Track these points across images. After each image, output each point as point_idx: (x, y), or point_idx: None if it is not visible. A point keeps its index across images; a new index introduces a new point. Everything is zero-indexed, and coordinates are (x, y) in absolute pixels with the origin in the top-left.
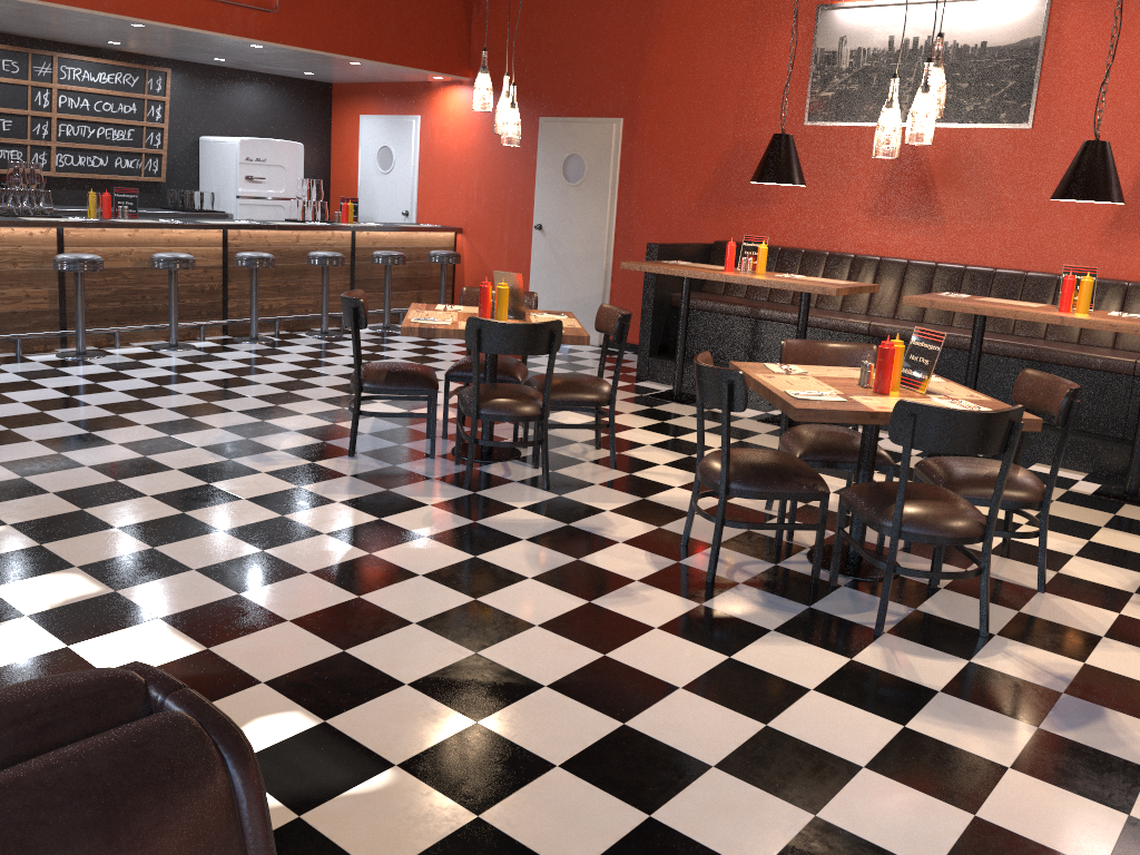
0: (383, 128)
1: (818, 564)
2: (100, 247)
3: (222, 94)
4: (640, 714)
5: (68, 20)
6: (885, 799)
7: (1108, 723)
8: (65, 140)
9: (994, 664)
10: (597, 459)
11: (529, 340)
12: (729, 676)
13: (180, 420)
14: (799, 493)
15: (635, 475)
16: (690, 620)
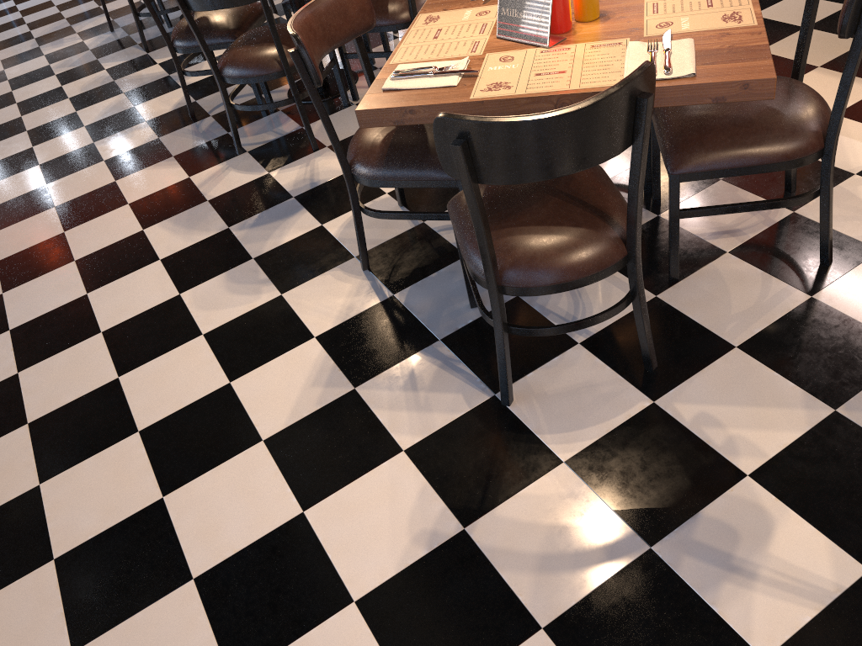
0: None
1: (258, 97)
2: None
3: None
4: (8, 227)
5: None
6: (53, 283)
7: (284, 222)
8: None
9: (283, 174)
10: (276, 5)
11: None
12: (94, 196)
13: (52, 15)
14: (217, 44)
15: (281, 18)
16: (133, 153)
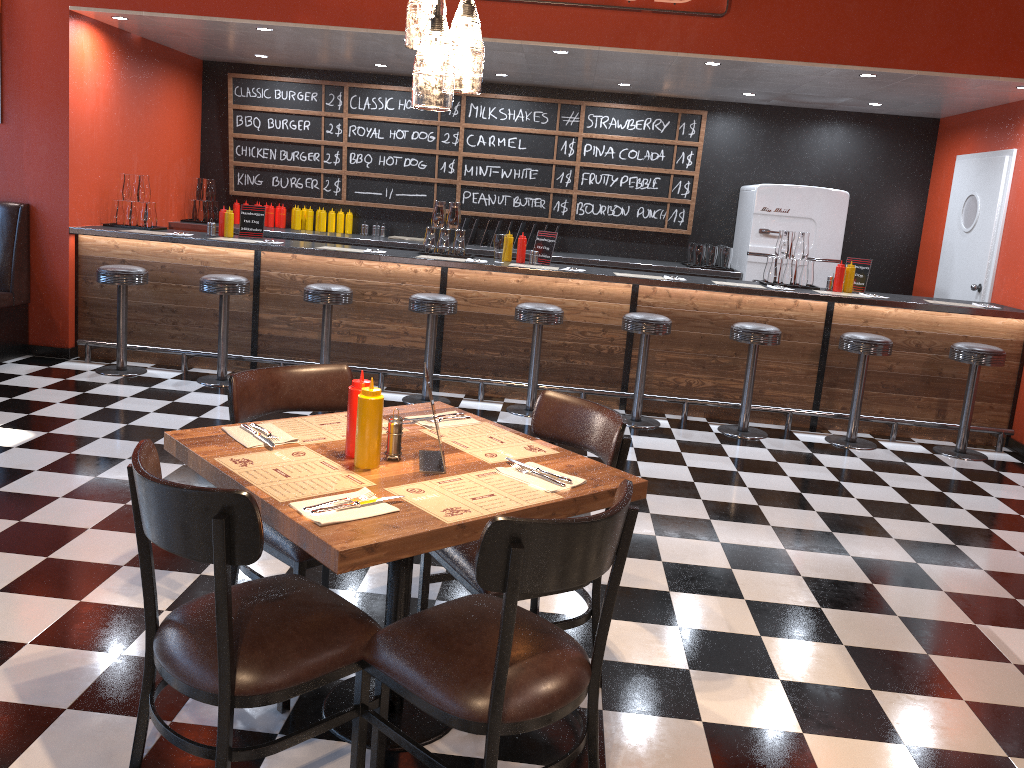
0: (973, 170)
1: None
2: (484, 291)
3: (776, 137)
4: None
5: (516, 57)
6: None
7: None
8: (586, 189)
9: None
10: None
11: (164, 518)
12: None
13: None
14: None
15: None
16: None
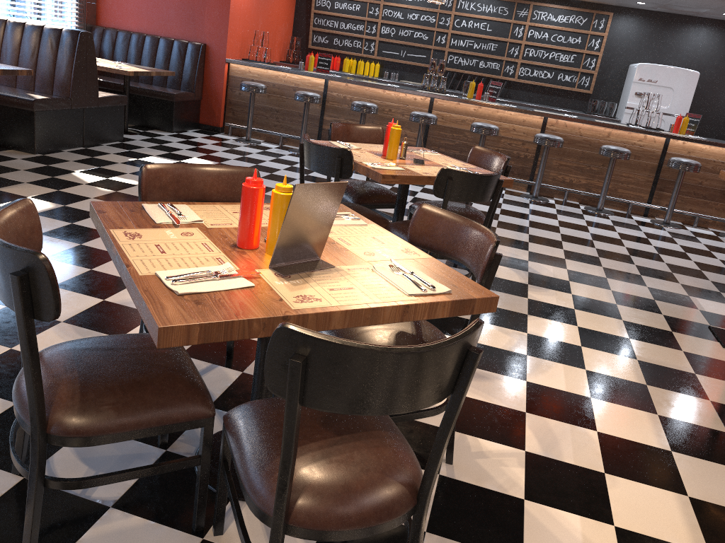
0: None
1: None
2: (454, 114)
3: (658, 33)
4: None
5: None
6: None
7: None
8: (527, 59)
9: None
10: None
11: (316, 159)
12: None
13: None
14: None
15: None
16: None
